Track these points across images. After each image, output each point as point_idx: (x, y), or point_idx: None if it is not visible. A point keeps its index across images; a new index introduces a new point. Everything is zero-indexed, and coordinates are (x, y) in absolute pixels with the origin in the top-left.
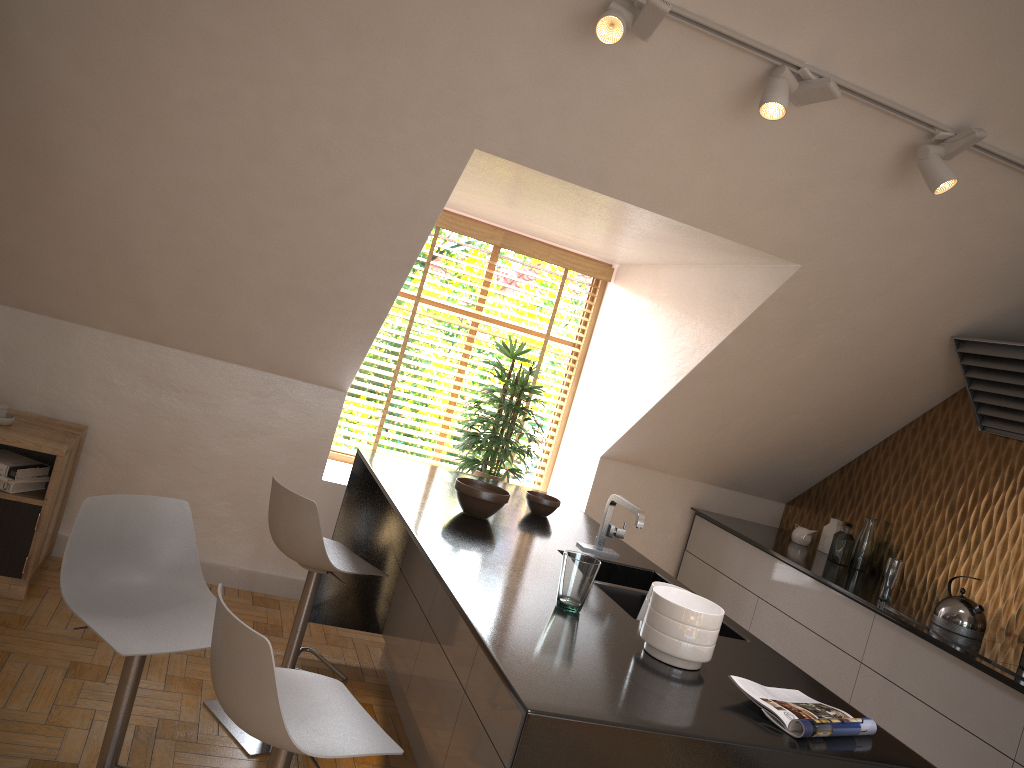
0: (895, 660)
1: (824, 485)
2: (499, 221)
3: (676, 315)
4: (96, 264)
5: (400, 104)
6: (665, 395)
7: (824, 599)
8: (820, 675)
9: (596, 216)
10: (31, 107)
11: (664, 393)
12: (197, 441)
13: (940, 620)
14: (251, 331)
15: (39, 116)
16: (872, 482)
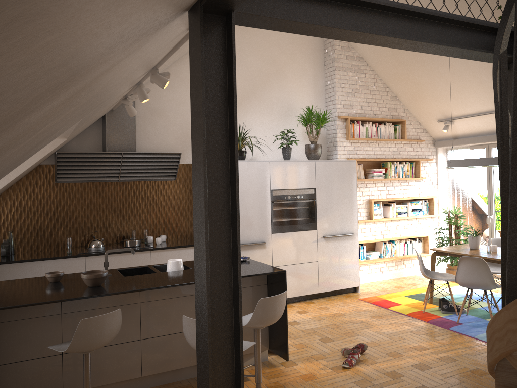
0: (100, 266)
1: None
2: None
3: None
4: None
5: (95, 106)
6: None
7: (56, 264)
8: None
9: None
10: (16, 143)
11: None
12: None
13: (98, 248)
14: None
15: (9, 148)
16: None
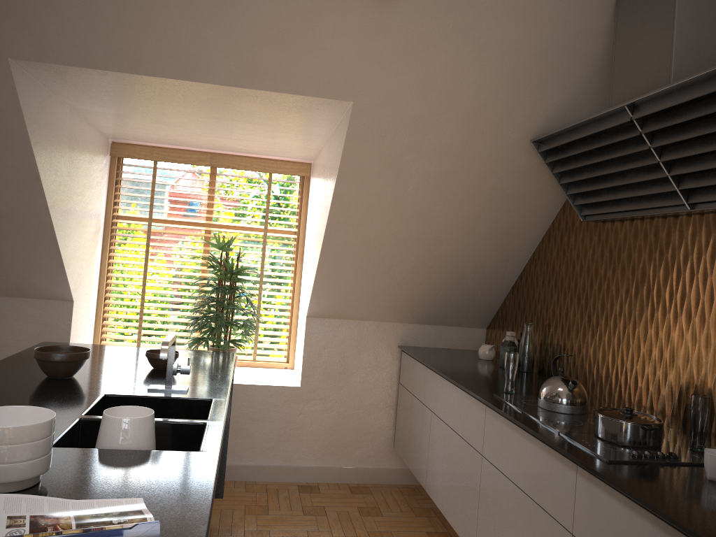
0: (499, 448)
1: (505, 305)
2: (195, 144)
3: (324, 183)
4: None
5: None
6: (320, 251)
7: (461, 402)
8: (463, 473)
9: (195, 107)
10: None
11: (320, 250)
12: None
13: (541, 402)
14: None
15: None
16: (530, 292)
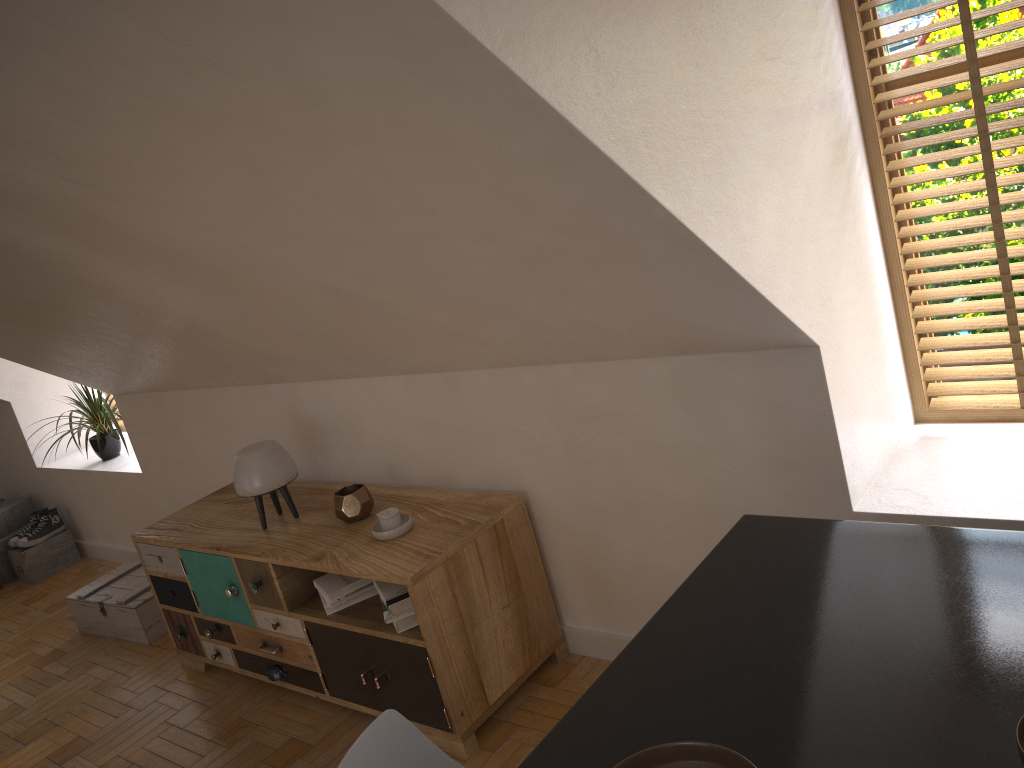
0: None
1: None
2: None
3: None
4: (365, 318)
5: None
6: None
7: None
8: None
9: None
10: (83, 217)
11: None
12: (644, 485)
13: None
14: (579, 321)
15: (98, 220)
16: None
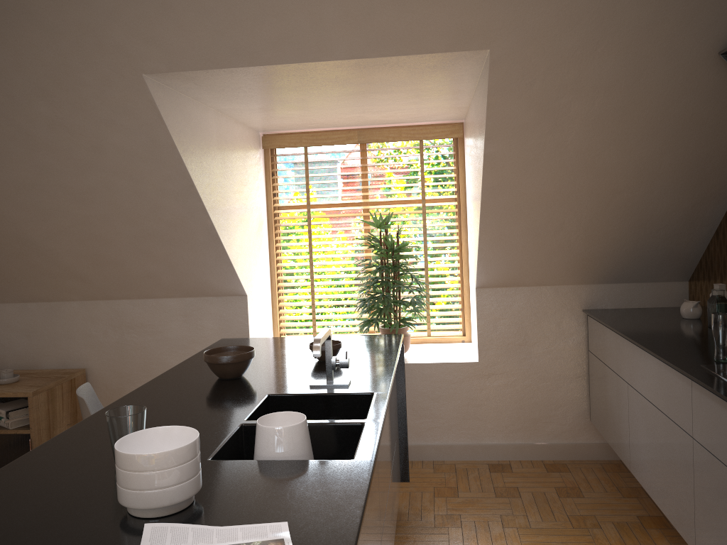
0: (713, 431)
1: (709, 252)
2: (340, 124)
3: (475, 144)
4: (29, 259)
5: (65, 65)
6: (480, 218)
7: (660, 374)
8: (672, 457)
9: (327, 87)
10: None
11: (479, 216)
12: (157, 360)
13: None
14: (149, 272)
15: None
16: None
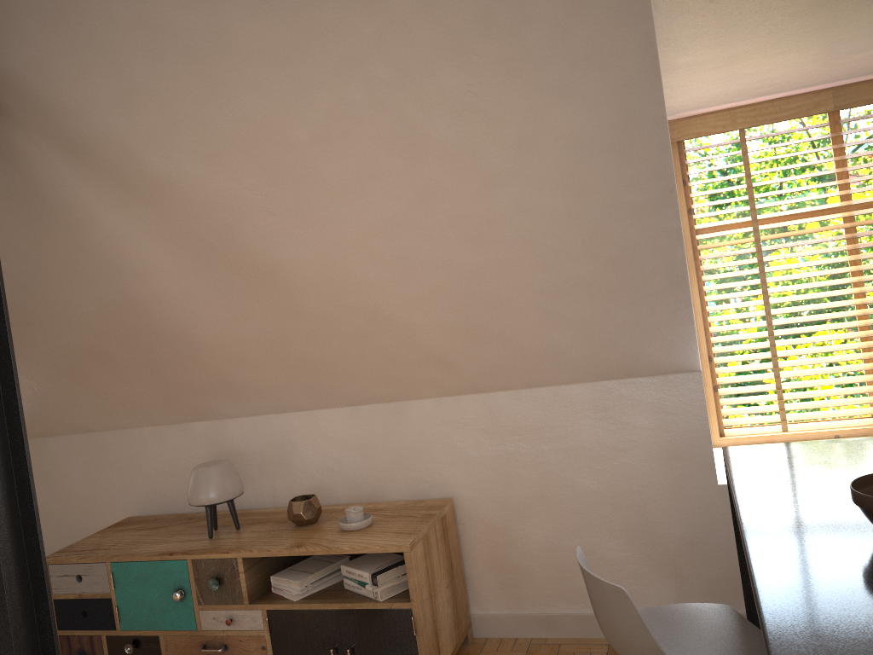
0: None
1: None
2: (813, 80)
3: None
4: (374, 342)
5: None
6: None
7: None
8: None
9: None
10: (215, 226)
11: None
12: (560, 481)
13: None
14: (552, 346)
15: (227, 230)
16: None
